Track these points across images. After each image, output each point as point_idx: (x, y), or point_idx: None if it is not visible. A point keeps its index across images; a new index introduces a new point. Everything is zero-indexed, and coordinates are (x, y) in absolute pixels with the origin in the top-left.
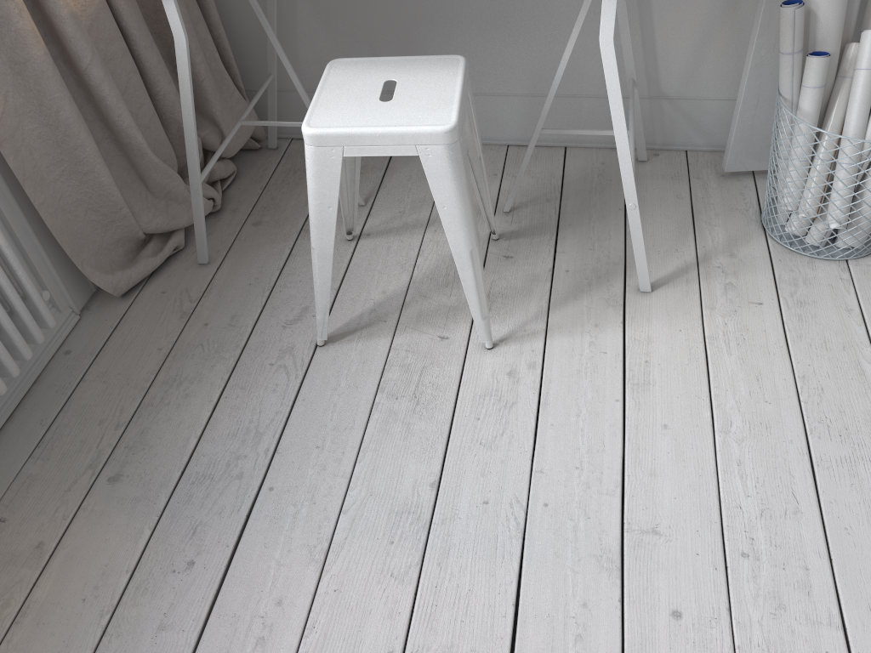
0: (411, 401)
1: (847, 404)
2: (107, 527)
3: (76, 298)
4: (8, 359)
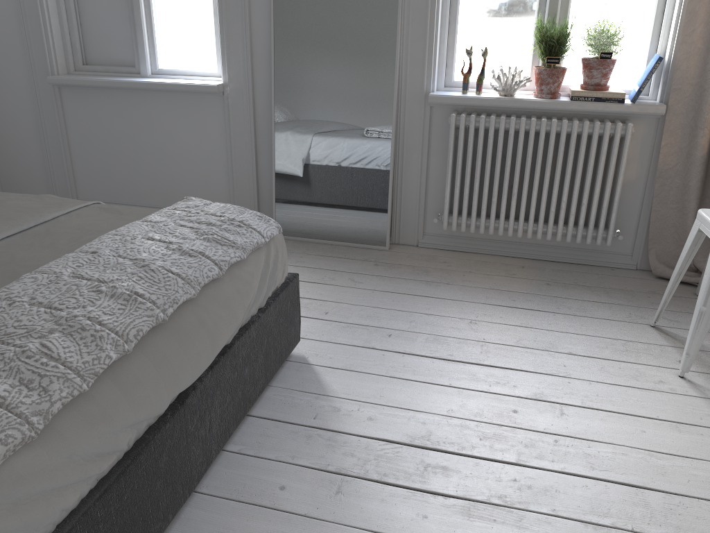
0: (622, 349)
1: (708, 523)
2: (525, 284)
3: (643, 262)
4: (579, 234)
